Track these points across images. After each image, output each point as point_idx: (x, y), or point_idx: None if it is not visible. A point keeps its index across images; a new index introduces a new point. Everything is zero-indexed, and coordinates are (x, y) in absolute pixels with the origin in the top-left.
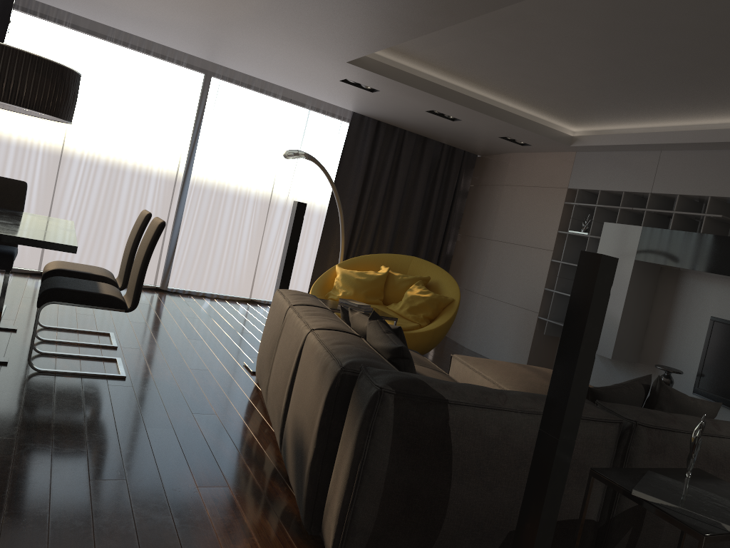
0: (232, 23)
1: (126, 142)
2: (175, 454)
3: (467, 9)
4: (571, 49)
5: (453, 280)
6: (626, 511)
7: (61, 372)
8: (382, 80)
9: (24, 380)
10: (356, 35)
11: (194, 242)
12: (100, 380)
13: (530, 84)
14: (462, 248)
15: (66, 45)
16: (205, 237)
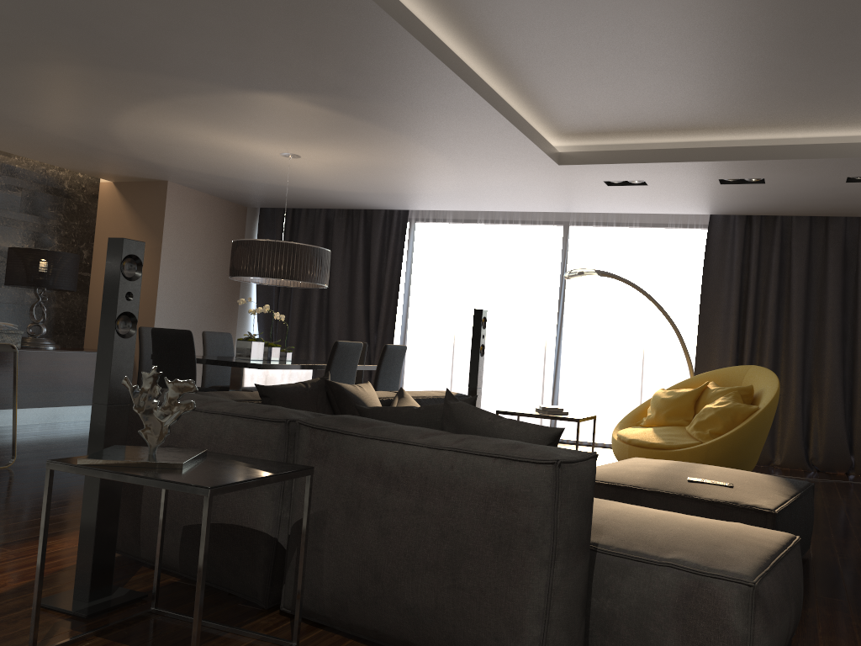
0: (461, 171)
1: (501, 304)
2: None
3: (439, 73)
4: (634, 48)
5: (777, 384)
6: (293, 527)
7: None
8: (614, 169)
9: None
10: (492, 137)
11: (572, 389)
12: None
13: (730, 102)
14: None
15: (450, 236)
16: (582, 383)
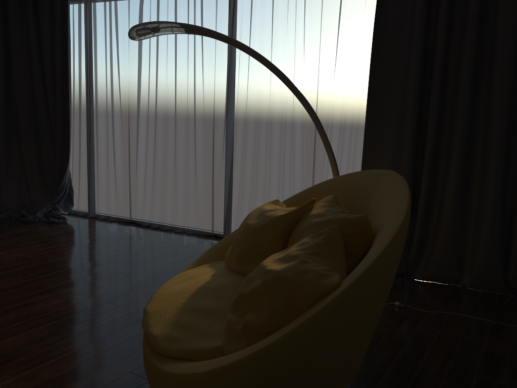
0: None
1: (170, 88)
2: None
3: None
4: None
5: (399, 223)
6: None
7: None
8: None
9: None
10: None
11: (241, 183)
12: None
13: None
14: None
15: (118, 14)
16: (252, 176)
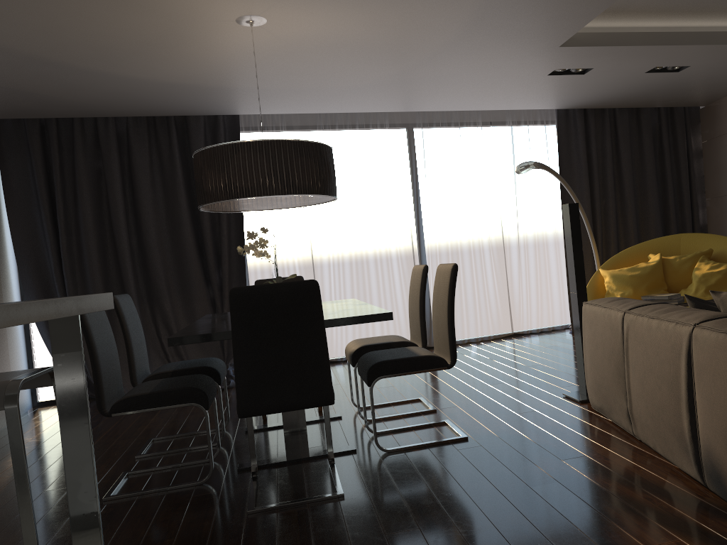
0: (437, 54)
1: (359, 216)
2: (585, 511)
3: None
4: None
5: None
6: None
7: (407, 447)
8: (598, 53)
9: (382, 464)
10: (576, 3)
11: None
12: (447, 447)
13: None
14: (717, 212)
15: None
16: None
